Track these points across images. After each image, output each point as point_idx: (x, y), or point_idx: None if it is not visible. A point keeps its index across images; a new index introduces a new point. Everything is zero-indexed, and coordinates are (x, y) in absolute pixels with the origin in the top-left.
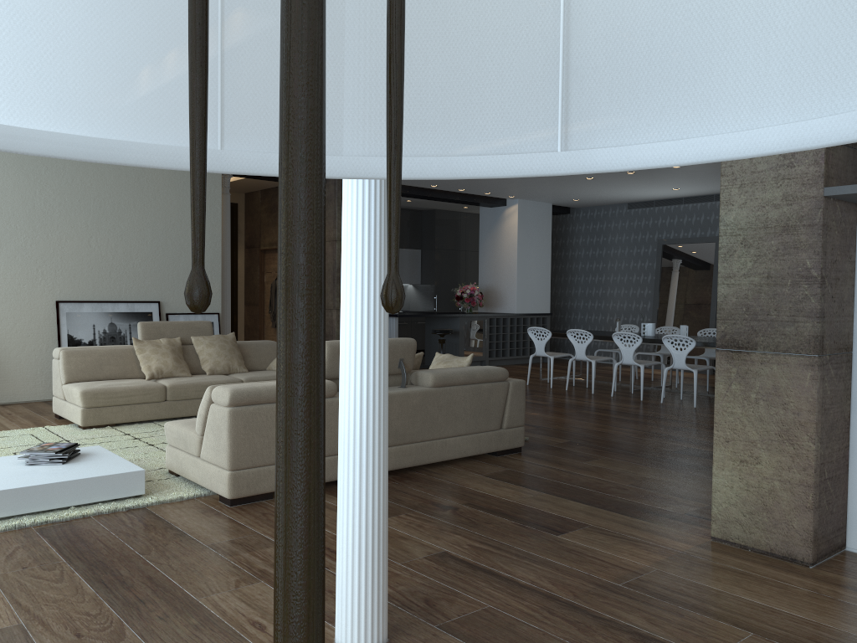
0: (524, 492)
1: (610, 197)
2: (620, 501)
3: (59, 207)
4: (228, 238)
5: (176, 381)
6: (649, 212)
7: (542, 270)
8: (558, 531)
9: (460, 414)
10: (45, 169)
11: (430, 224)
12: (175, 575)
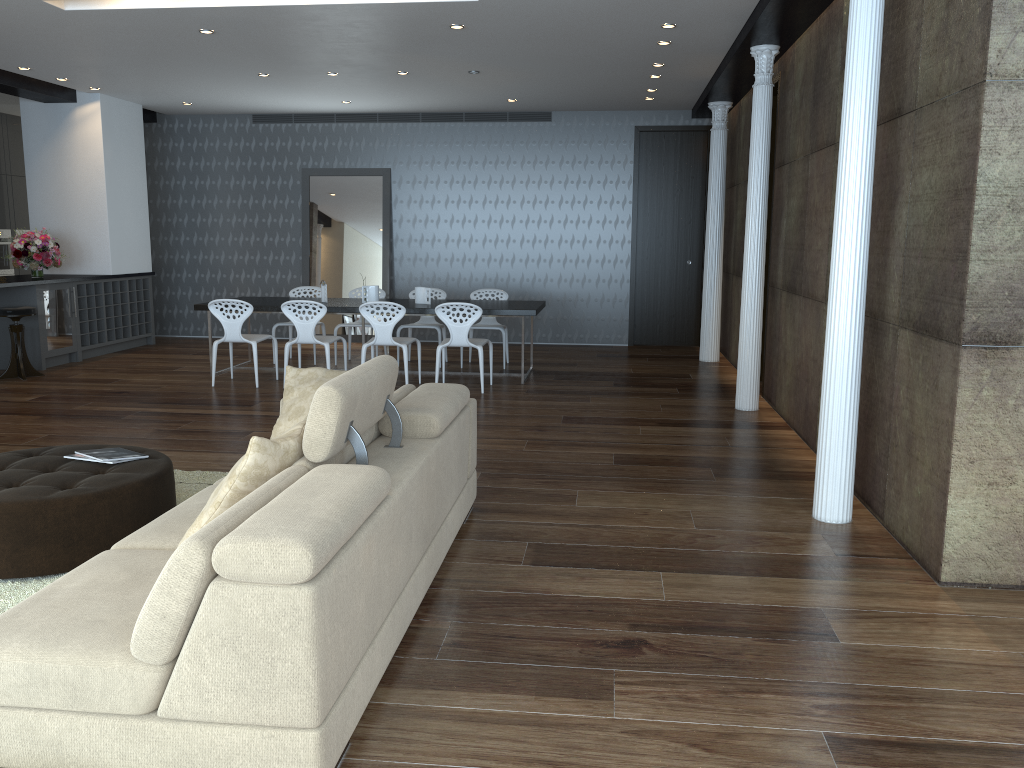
0: (639, 579)
1: (244, 104)
2: (749, 556)
3: None
4: None
5: None
6: (287, 130)
7: (139, 208)
8: (821, 633)
9: (453, 473)
10: None
11: None
12: None
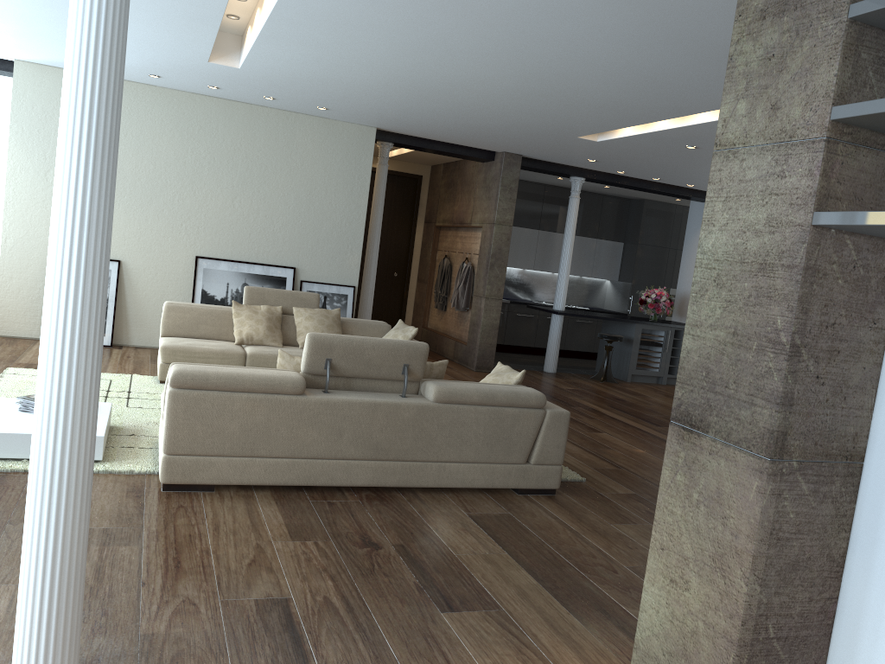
0: (484, 546)
1: None
2: (586, 586)
3: (208, 166)
4: (380, 210)
5: (259, 350)
6: None
7: None
8: (452, 606)
9: (469, 439)
10: (199, 128)
11: (637, 216)
12: (0, 554)
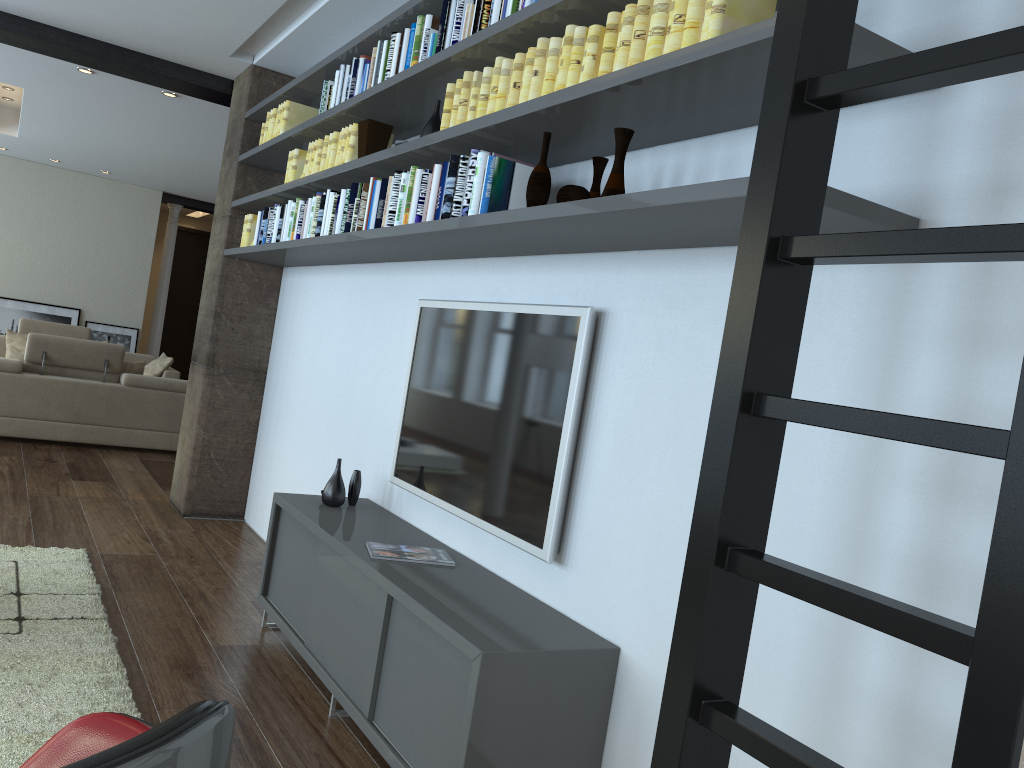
0: (134, 468)
1: None
2: None
3: None
4: (169, 264)
5: None
6: None
7: None
8: (82, 479)
9: (152, 413)
10: None
11: None
12: None
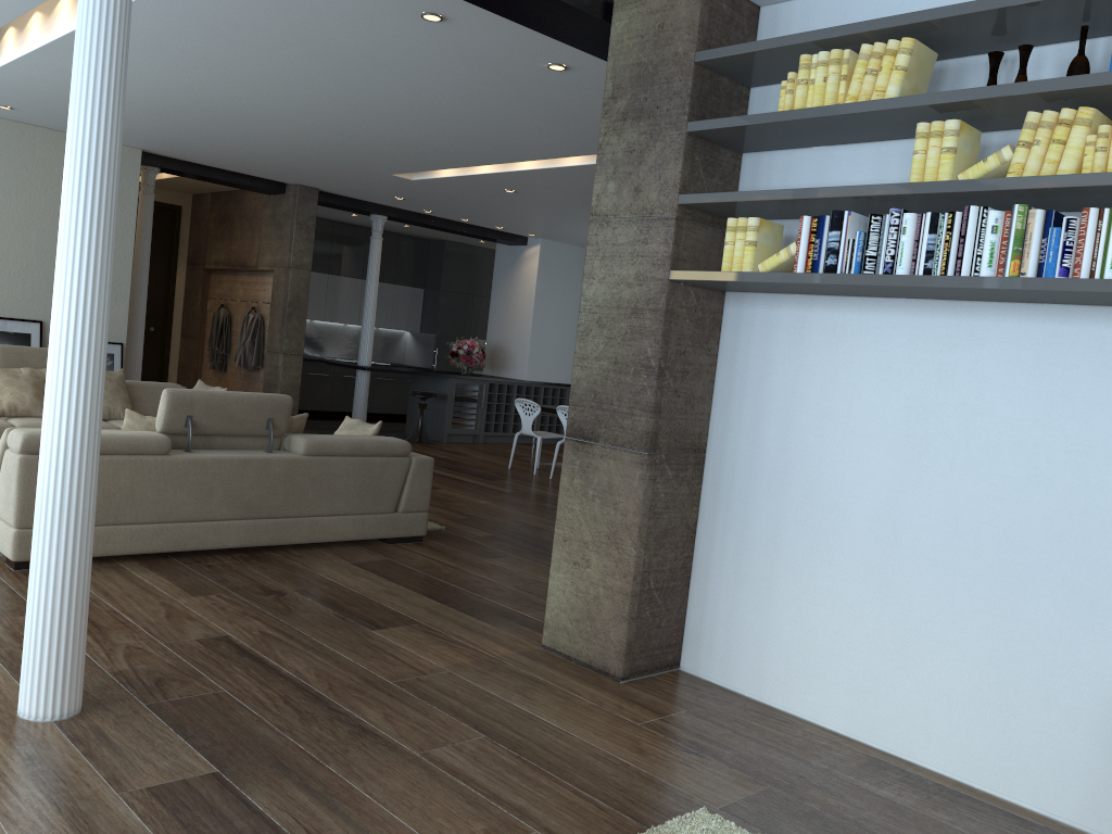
0: (380, 584)
1: None
2: (483, 602)
3: None
4: (148, 250)
5: (31, 422)
6: None
7: (566, 330)
8: (378, 626)
9: (340, 490)
10: None
11: (438, 258)
12: None
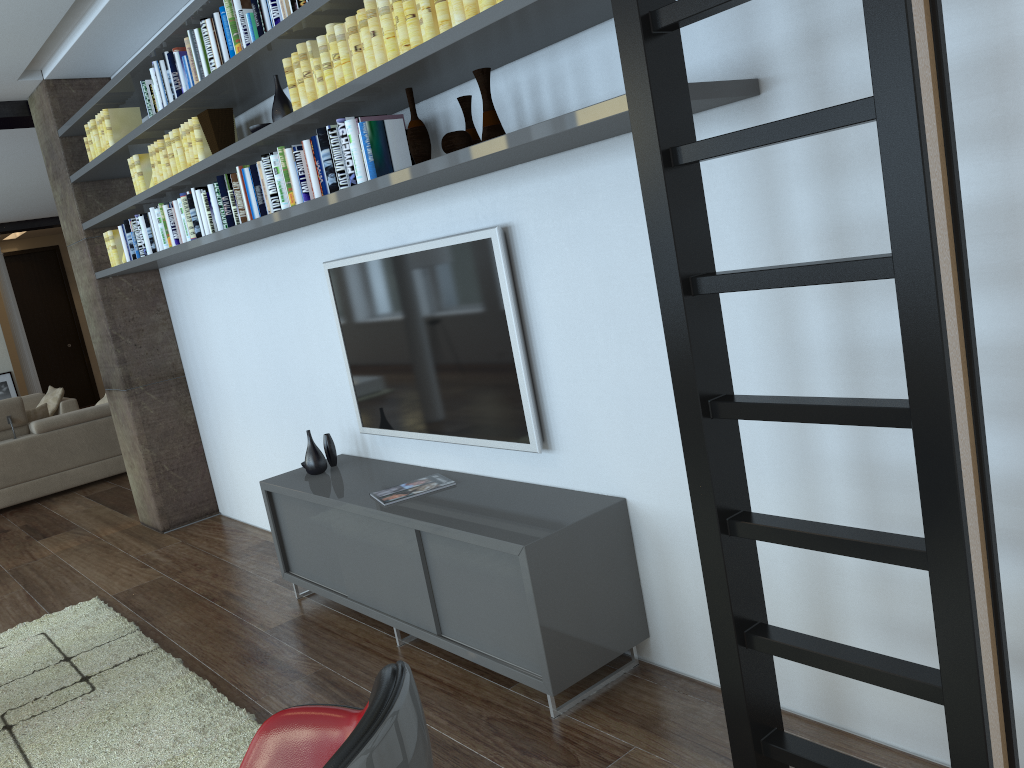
0: (87, 506)
1: None
2: None
3: None
4: (12, 296)
5: None
6: None
7: None
8: (46, 536)
9: (77, 449)
10: None
11: None
12: None
